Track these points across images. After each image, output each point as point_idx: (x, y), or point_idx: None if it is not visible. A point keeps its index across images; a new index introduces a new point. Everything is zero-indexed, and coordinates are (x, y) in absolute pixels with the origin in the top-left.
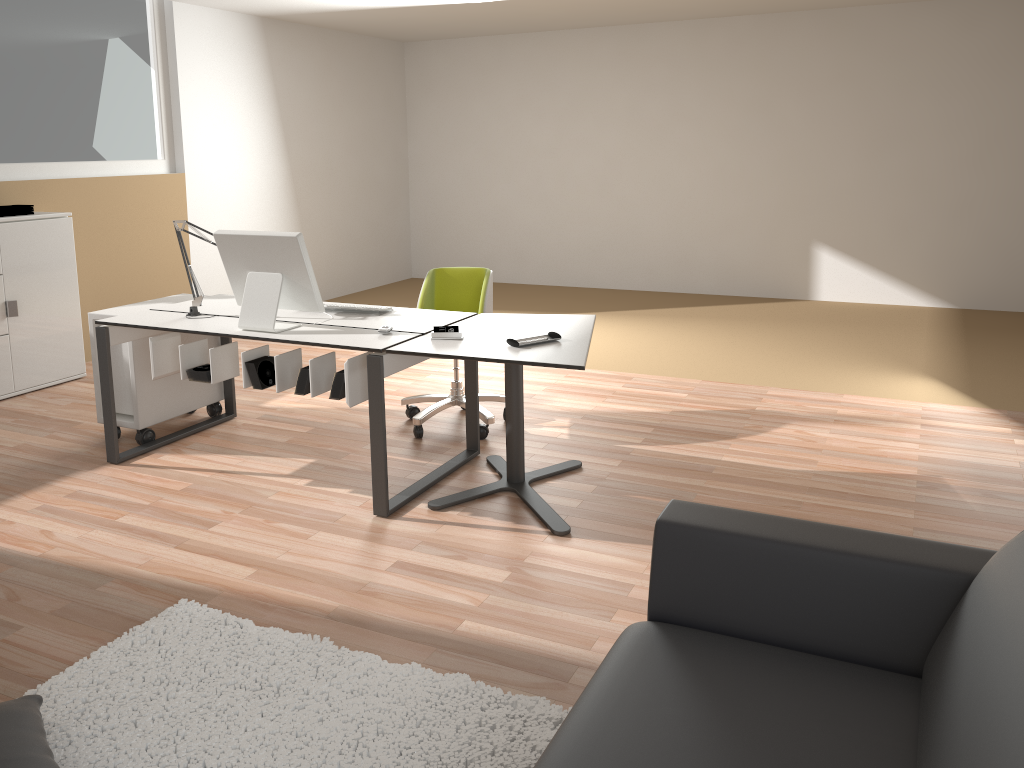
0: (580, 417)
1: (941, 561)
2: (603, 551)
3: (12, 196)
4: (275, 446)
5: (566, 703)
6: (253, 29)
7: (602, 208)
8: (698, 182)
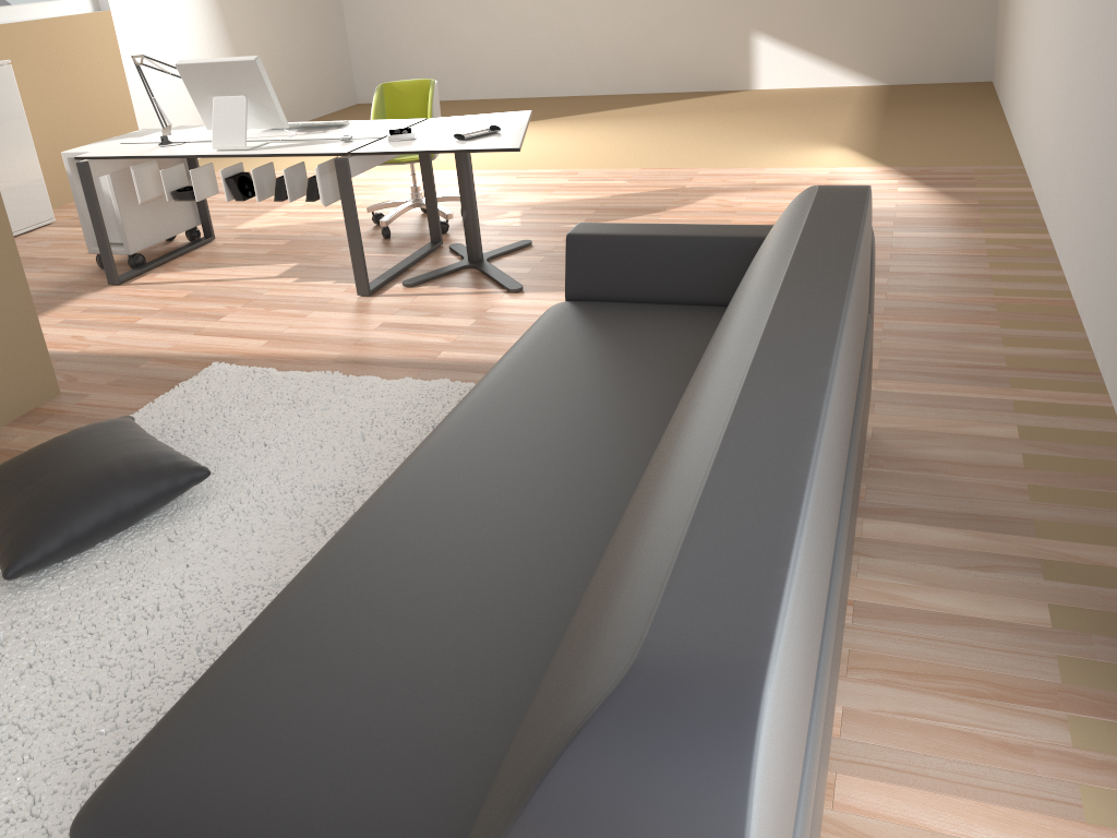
0: (530, 208)
1: (750, 234)
2: (550, 299)
3: None
4: (258, 257)
5: None
6: None
7: (544, 14)
8: None
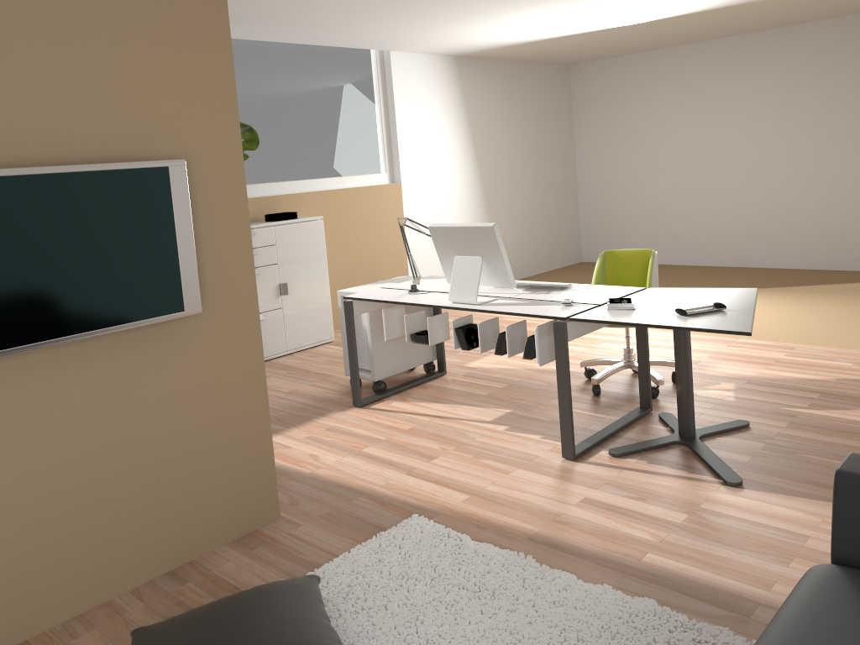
0: (744, 382)
1: None
2: (776, 503)
3: (282, 206)
4: (478, 398)
5: (749, 636)
6: (449, 66)
7: (755, 195)
8: (852, 166)
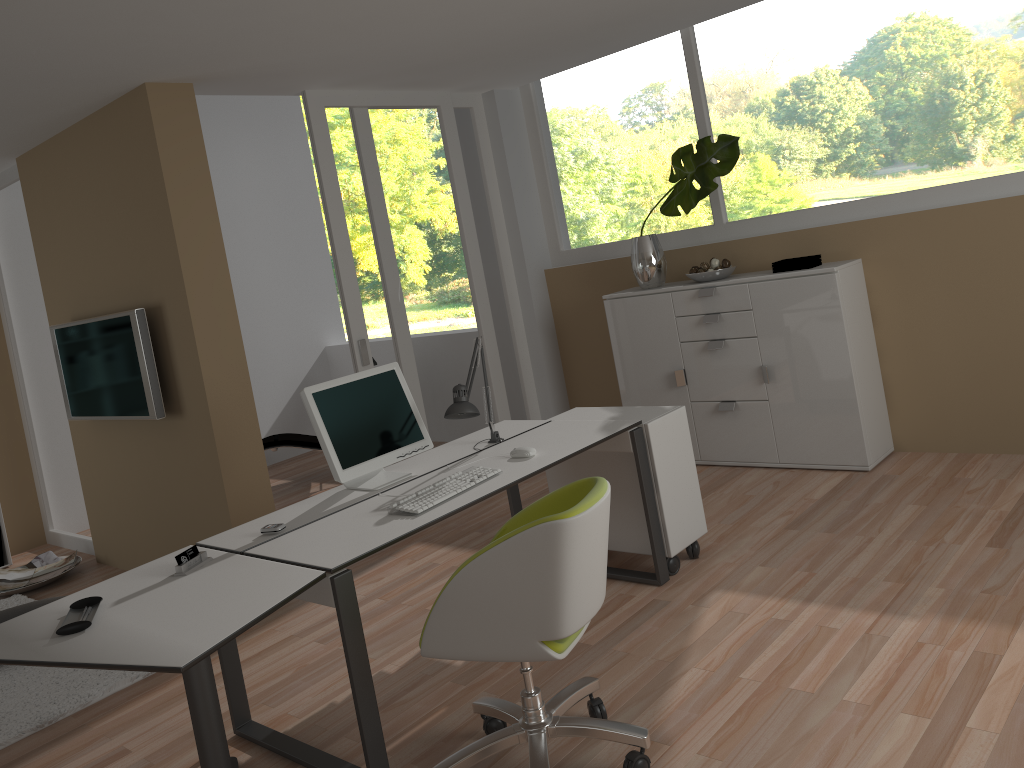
0: None
1: None
2: None
3: (833, 242)
4: None
5: None
6: None
7: None
8: None
